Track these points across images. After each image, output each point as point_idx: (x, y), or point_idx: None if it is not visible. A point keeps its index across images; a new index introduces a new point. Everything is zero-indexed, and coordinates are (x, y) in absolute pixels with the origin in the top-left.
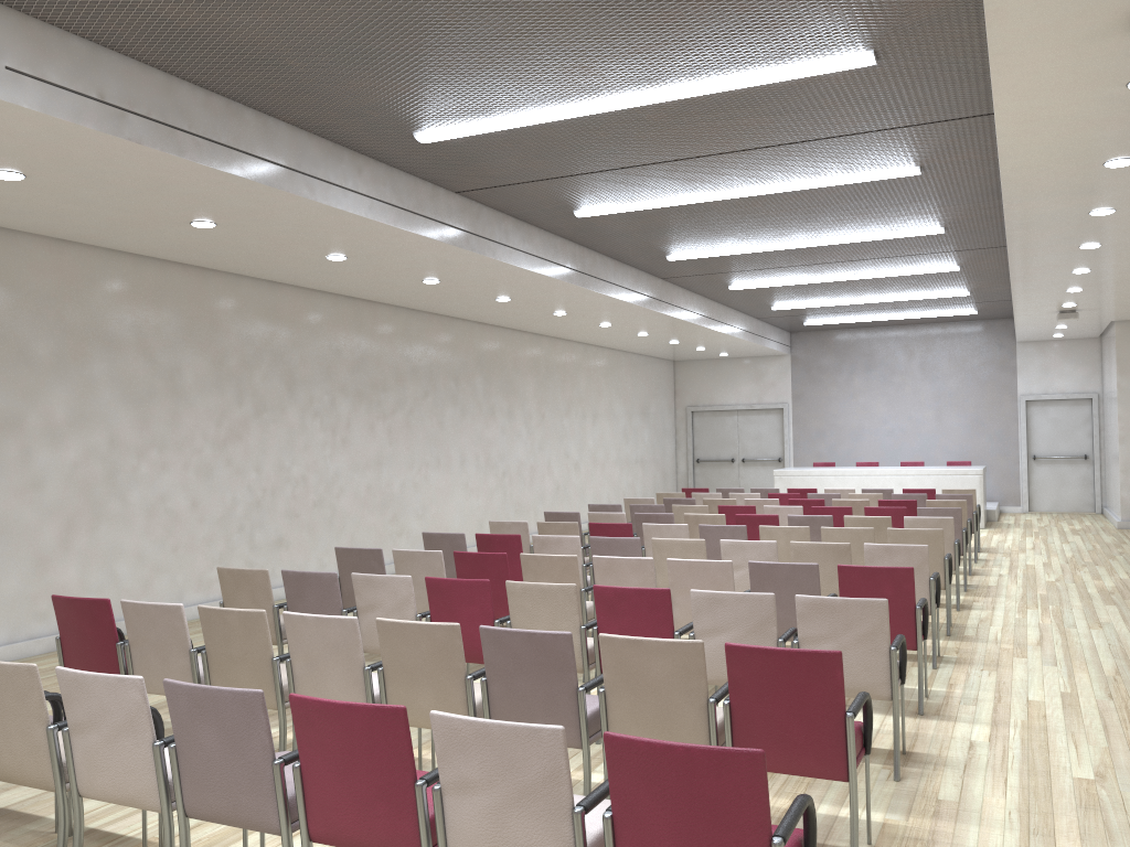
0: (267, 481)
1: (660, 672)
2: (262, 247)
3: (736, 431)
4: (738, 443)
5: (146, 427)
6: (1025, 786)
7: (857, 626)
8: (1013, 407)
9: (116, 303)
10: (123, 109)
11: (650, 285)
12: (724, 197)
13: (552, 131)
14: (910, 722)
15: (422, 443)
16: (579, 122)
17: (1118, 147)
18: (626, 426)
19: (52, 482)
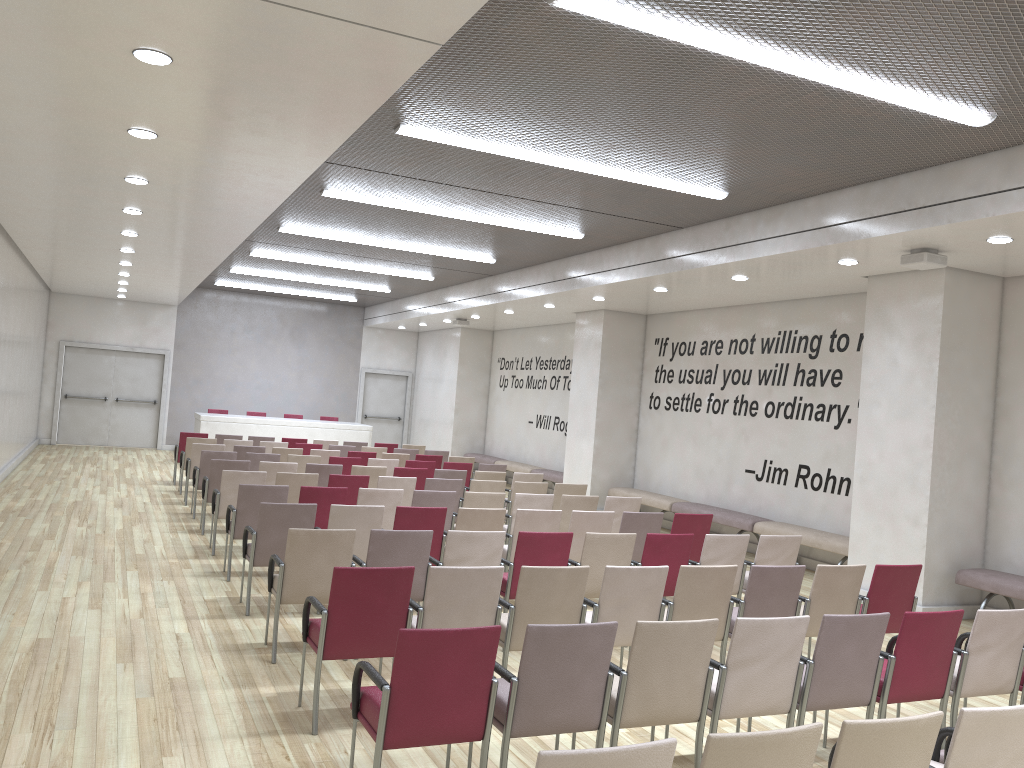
0: None
1: (845, 584)
2: (101, 156)
3: (113, 371)
4: (113, 383)
5: None
6: None
7: (787, 552)
8: (356, 376)
9: None
10: None
11: None
12: (451, 216)
13: (483, 158)
14: None
15: None
16: (513, 161)
17: (760, 274)
18: (32, 357)
19: None
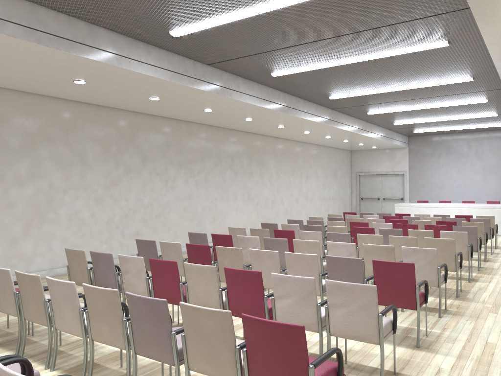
0: (131, 205)
1: (209, 327)
2: (116, 94)
3: (380, 185)
4: (381, 190)
5: (68, 179)
6: None
7: (359, 300)
8: None
9: (52, 121)
10: (5, 20)
11: (324, 112)
12: (344, 63)
13: (238, 27)
14: (409, 352)
15: (213, 188)
16: (250, 21)
17: None
18: (324, 181)
19: (19, 204)
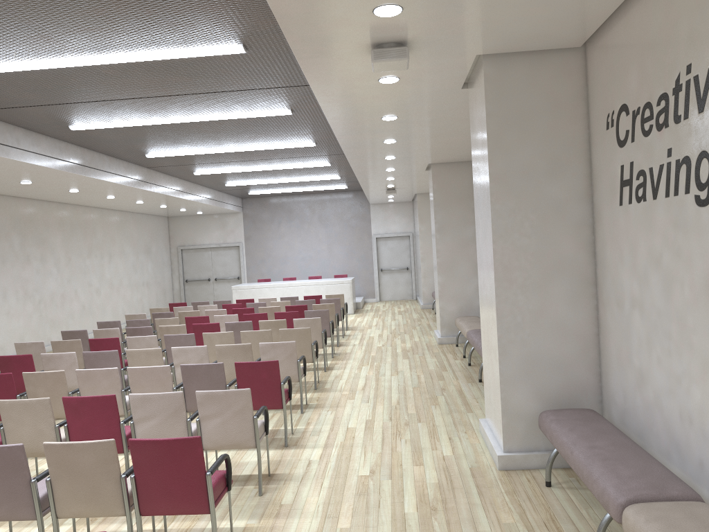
0: None
1: (87, 462)
2: None
3: (211, 261)
4: (212, 269)
5: None
6: (331, 486)
7: (234, 406)
8: (370, 241)
9: None
10: None
11: (138, 172)
12: (173, 122)
13: (35, 76)
14: (279, 453)
15: None
16: (54, 71)
17: (386, 110)
18: (134, 261)
19: None
